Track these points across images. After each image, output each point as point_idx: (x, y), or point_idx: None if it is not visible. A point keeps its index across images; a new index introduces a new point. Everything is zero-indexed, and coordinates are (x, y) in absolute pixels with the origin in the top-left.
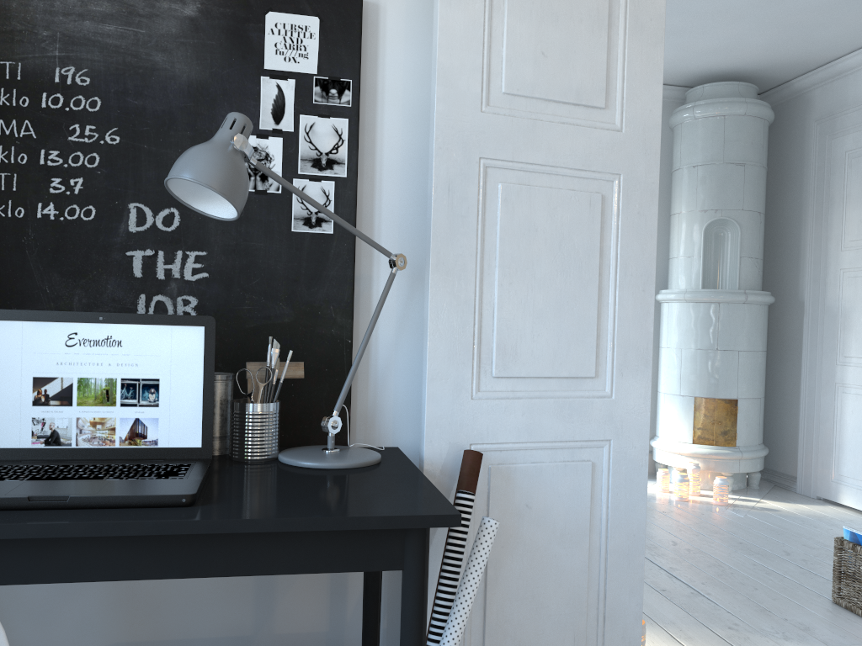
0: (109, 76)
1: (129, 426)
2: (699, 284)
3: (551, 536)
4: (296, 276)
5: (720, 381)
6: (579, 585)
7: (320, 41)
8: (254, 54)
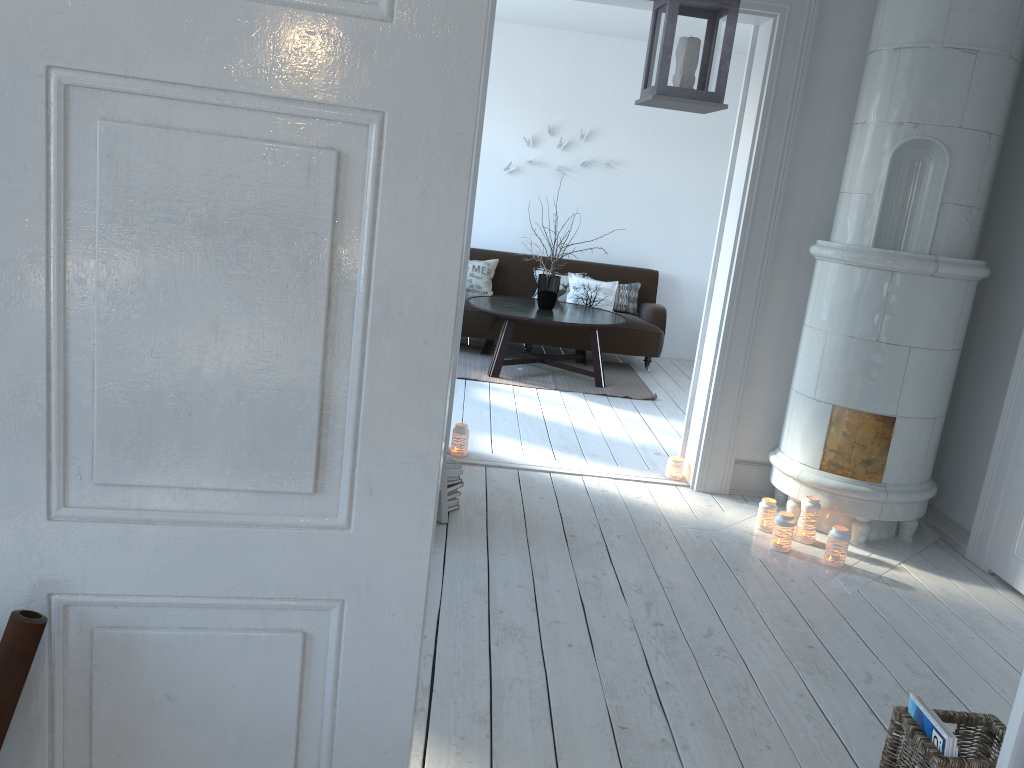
0: None
1: None
2: (871, 239)
3: (218, 745)
4: None
5: (874, 388)
6: None
7: None
8: None
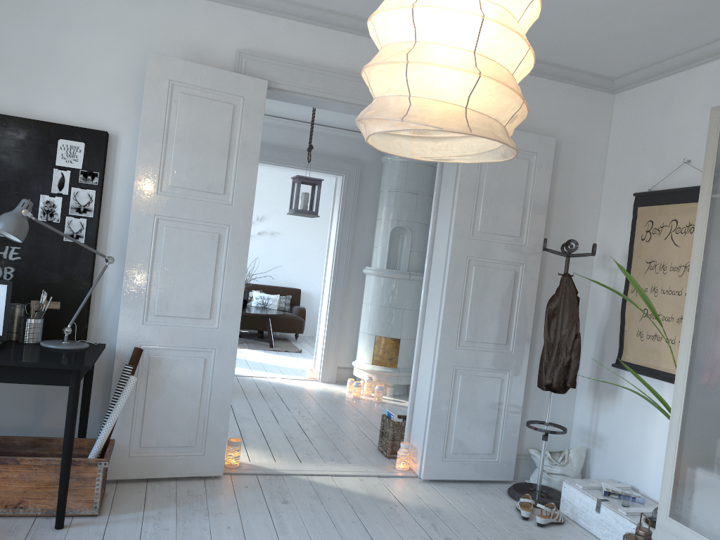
0: None
1: None
2: (385, 265)
3: (180, 391)
4: (64, 261)
5: (391, 327)
6: (194, 415)
7: (84, 154)
8: (51, 158)
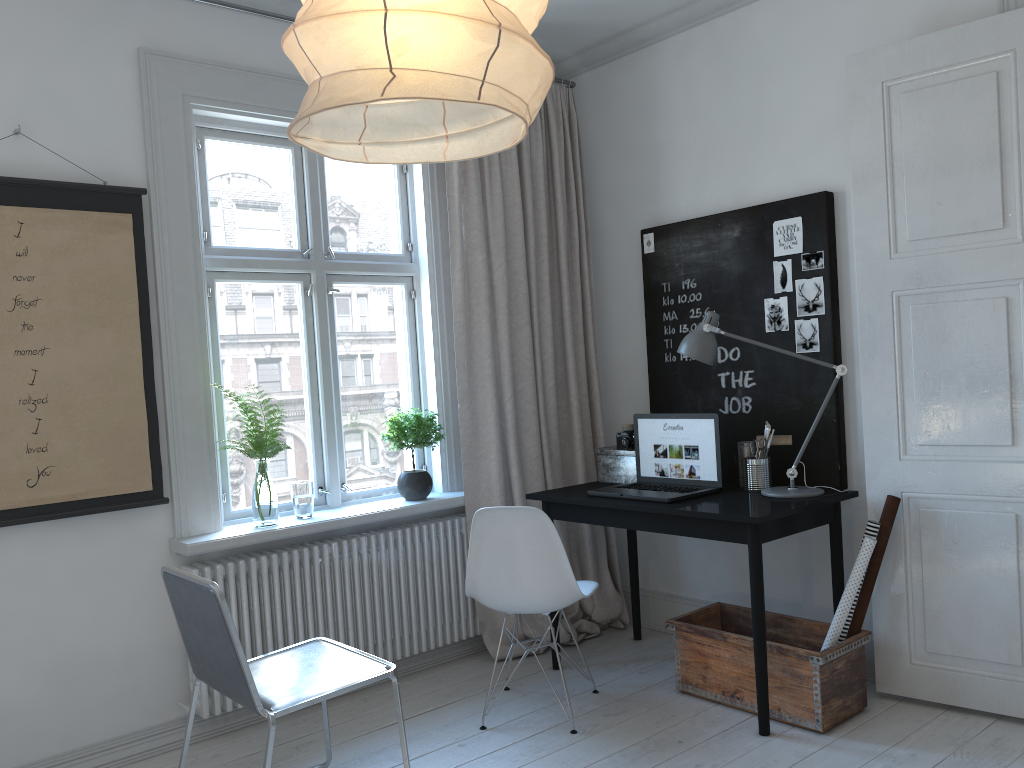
0: (703, 280)
1: (688, 468)
2: None
3: (978, 568)
4: (800, 380)
5: None
6: (1010, 612)
7: (802, 231)
8: (768, 249)
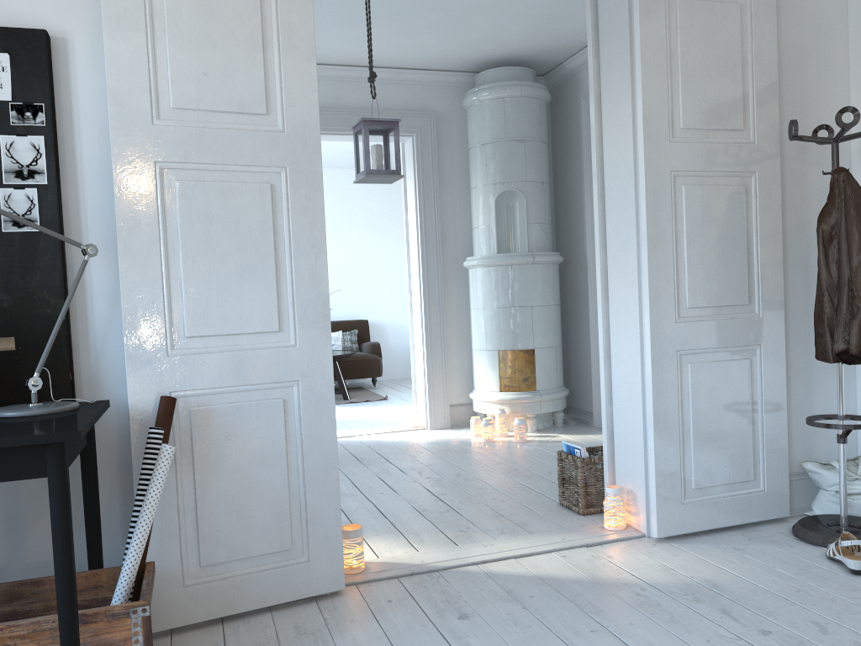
0: None
1: None
2: (495, 250)
3: (252, 460)
4: (11, 268)
5: (518, 334)
6: (281, 498)
7: (12, 73)
8: None
